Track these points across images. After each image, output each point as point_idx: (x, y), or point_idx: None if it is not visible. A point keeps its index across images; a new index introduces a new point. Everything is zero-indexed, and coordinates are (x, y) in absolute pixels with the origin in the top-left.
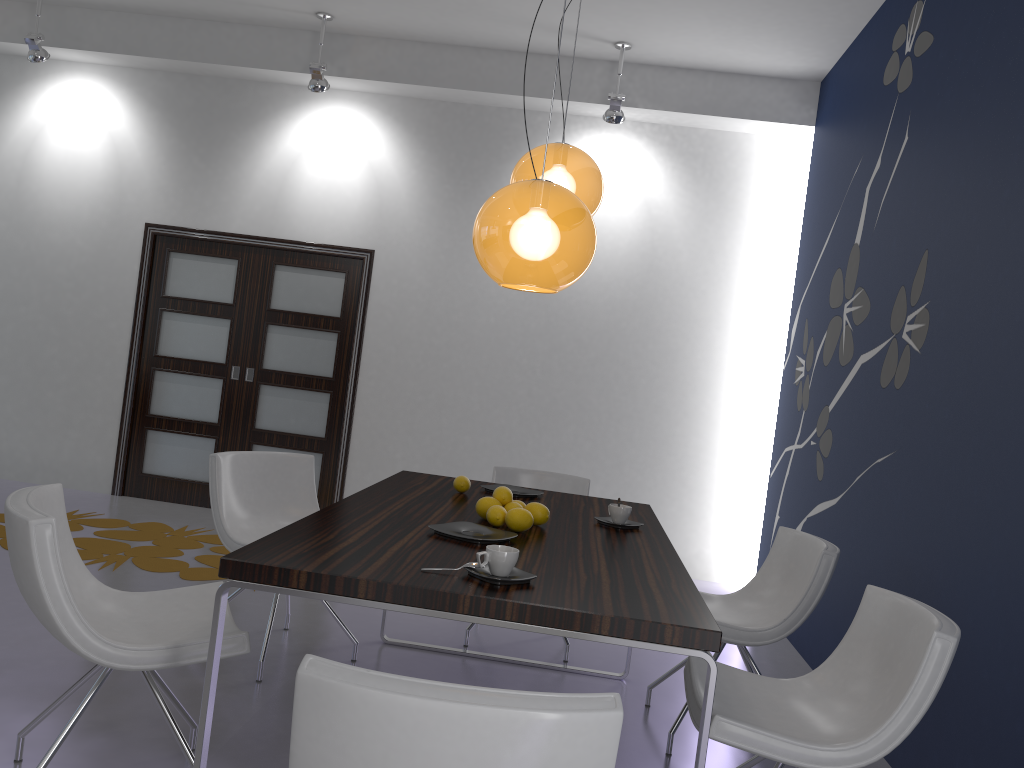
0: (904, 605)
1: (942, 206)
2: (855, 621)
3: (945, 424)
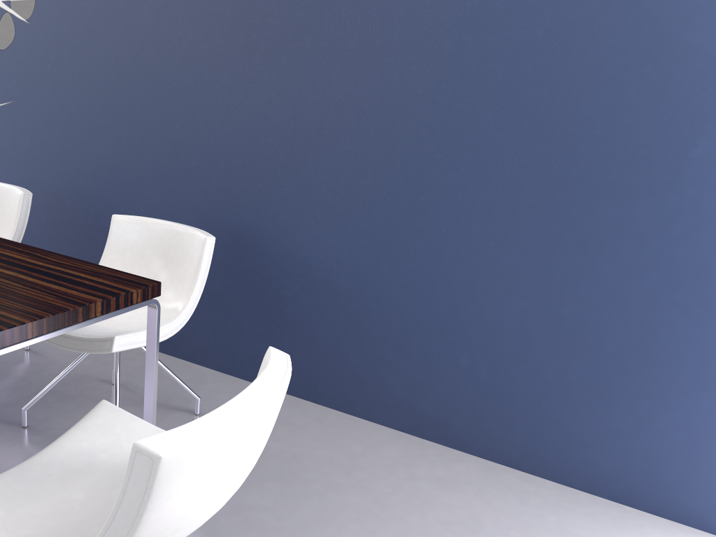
0: (151, 223)
1: None
2: (111, 241)
3: (77, 85)
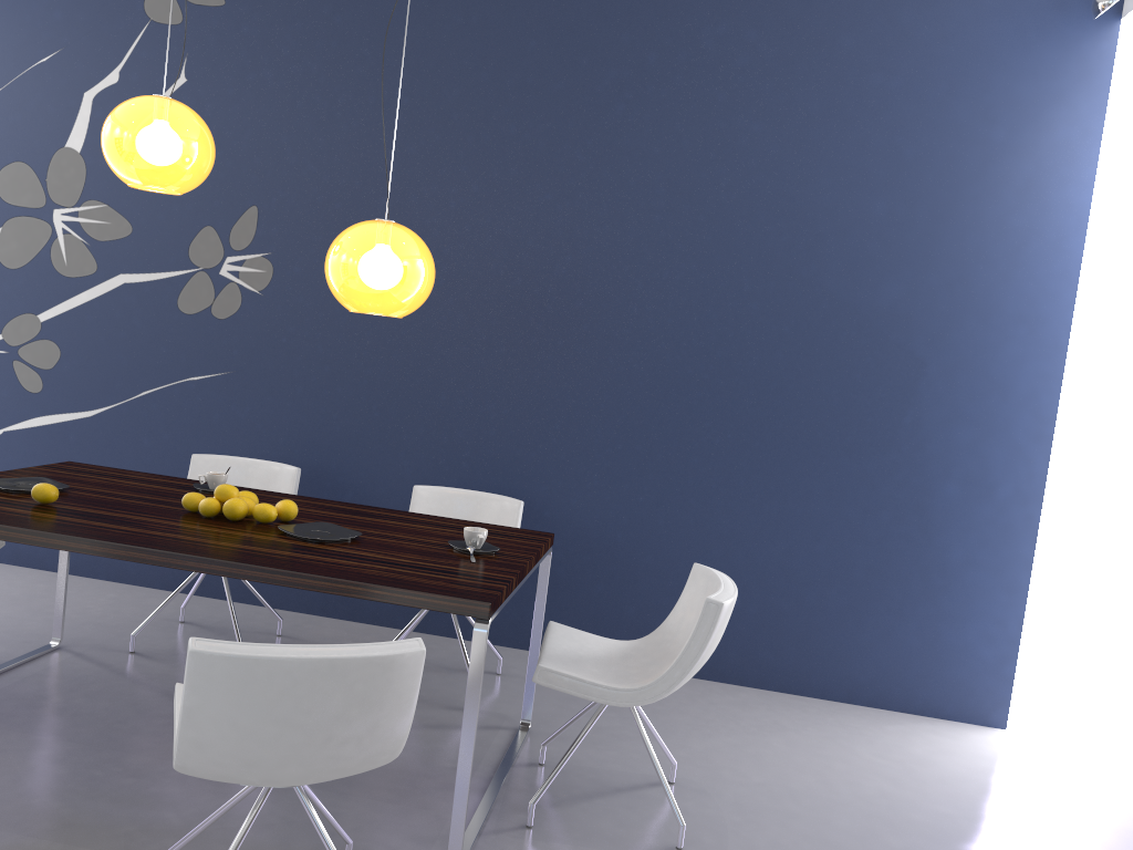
0: (452, 492)
1: (278, 176)
2: (413, 510)
3: (320, 357)
